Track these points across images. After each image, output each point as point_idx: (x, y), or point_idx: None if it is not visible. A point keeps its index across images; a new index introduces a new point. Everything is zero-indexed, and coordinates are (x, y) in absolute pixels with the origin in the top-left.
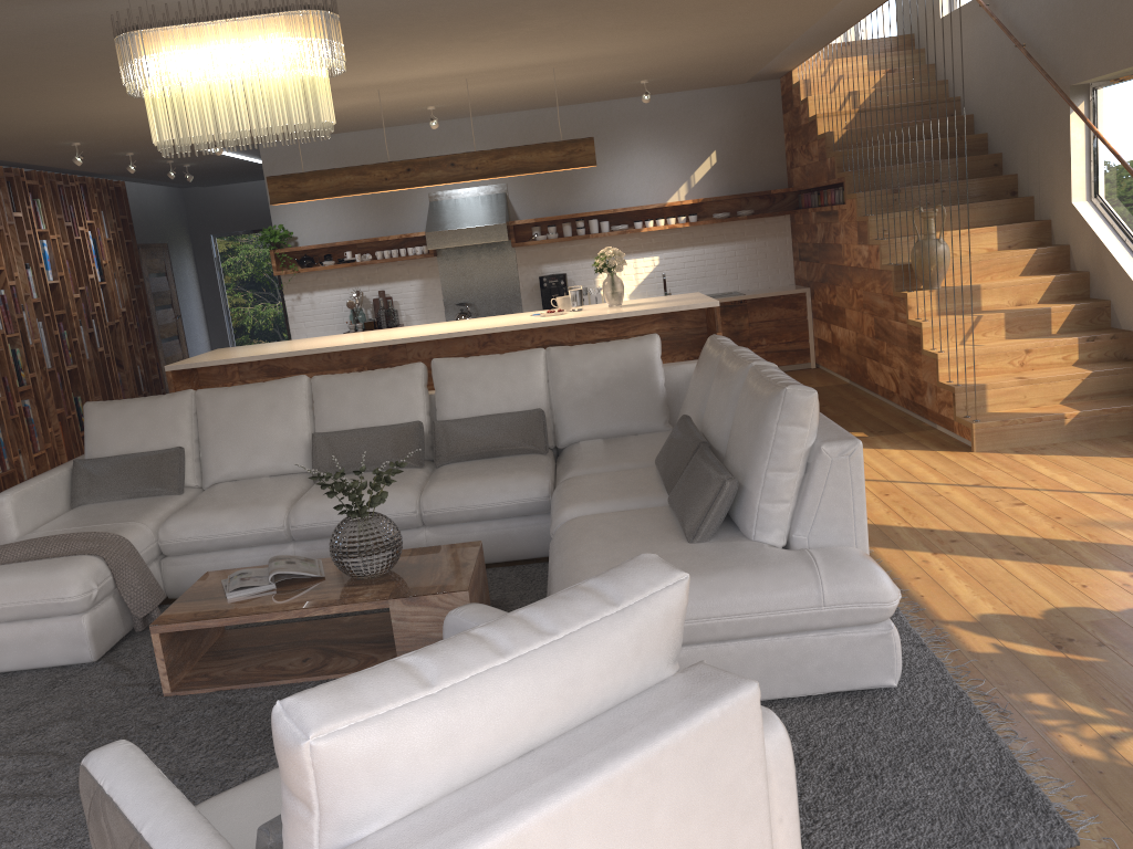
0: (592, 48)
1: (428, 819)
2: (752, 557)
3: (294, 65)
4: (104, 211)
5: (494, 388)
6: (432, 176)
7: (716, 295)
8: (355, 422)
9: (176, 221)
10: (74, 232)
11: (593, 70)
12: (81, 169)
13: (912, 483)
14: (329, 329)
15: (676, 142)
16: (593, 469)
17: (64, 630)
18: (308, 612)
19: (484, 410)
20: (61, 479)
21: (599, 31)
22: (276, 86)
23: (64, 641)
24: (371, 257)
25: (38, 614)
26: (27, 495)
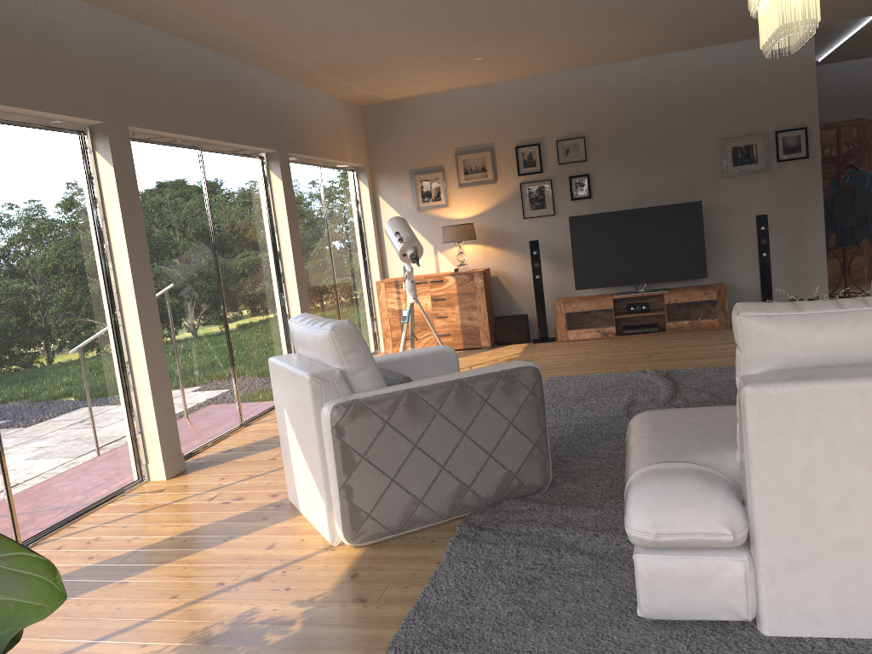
0: None
1: (293, 356)
2: (681, 448)
3: None
4: None
5: None
6: None
7: None
8: None
9: None
10: None
11: None
12: None
13: None
14: None
15: None
16: None
17: None
18: None
19: None
20: None
21: None
22: (770, 3)
23: None
24: None
25: None
26: None
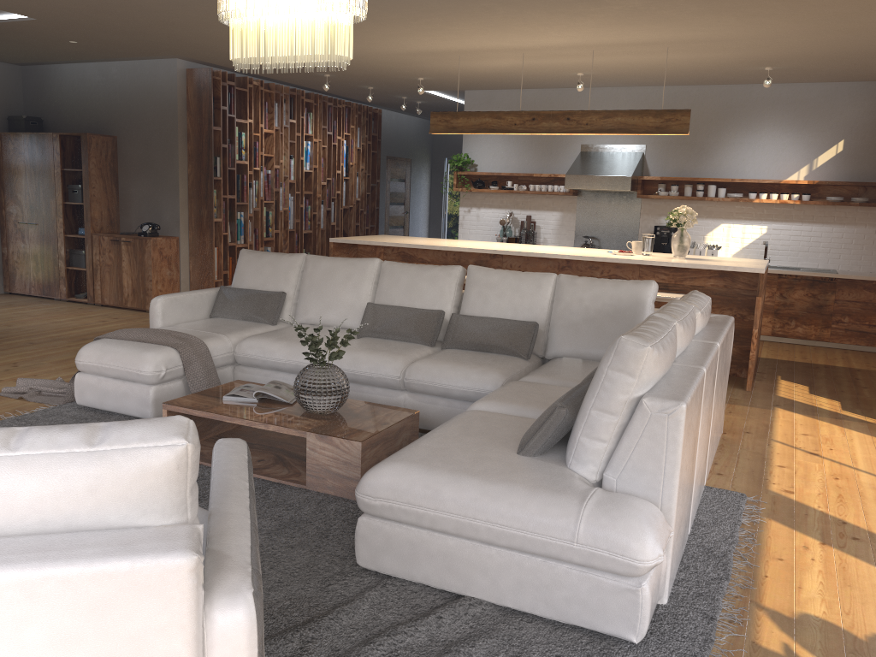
0: (692, 30)
1: None
2: (545, 480)
3: (320, 9)
4: (360, 128)
5: (506, 297)
6: (550, 126)
7: (814, 270)
8: (400, 301)
9: (422, 144)
10: (333, 139)
11: (709, 52)
12: (346, 96)
13: (873, 476)
14: (485, 238)
15: (806, 127)
16: (542, 379)
17: (139, 393)
18: (254, 424)
19: (493, 313)
20: (207, 296)
21: (687, 14)
22: (307, 24)
23: (138, 401)
24: (525, 188)
25: (127, 377)
26: (175, 301)
